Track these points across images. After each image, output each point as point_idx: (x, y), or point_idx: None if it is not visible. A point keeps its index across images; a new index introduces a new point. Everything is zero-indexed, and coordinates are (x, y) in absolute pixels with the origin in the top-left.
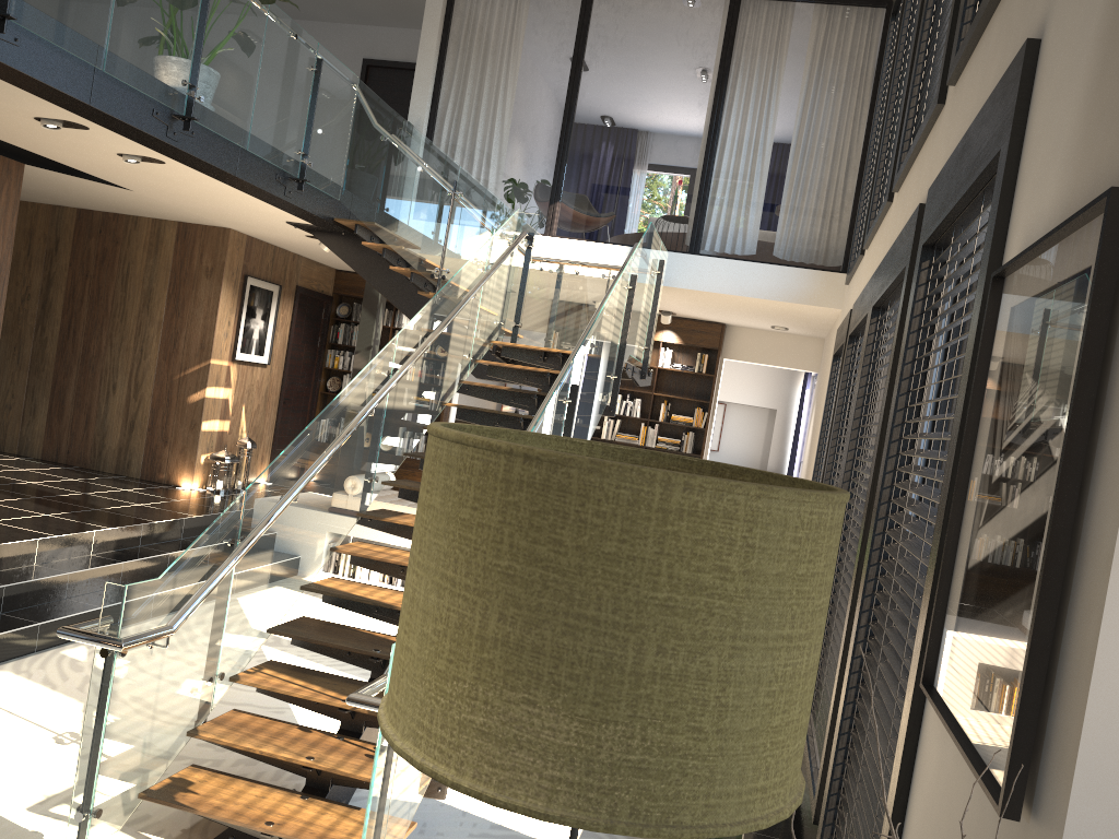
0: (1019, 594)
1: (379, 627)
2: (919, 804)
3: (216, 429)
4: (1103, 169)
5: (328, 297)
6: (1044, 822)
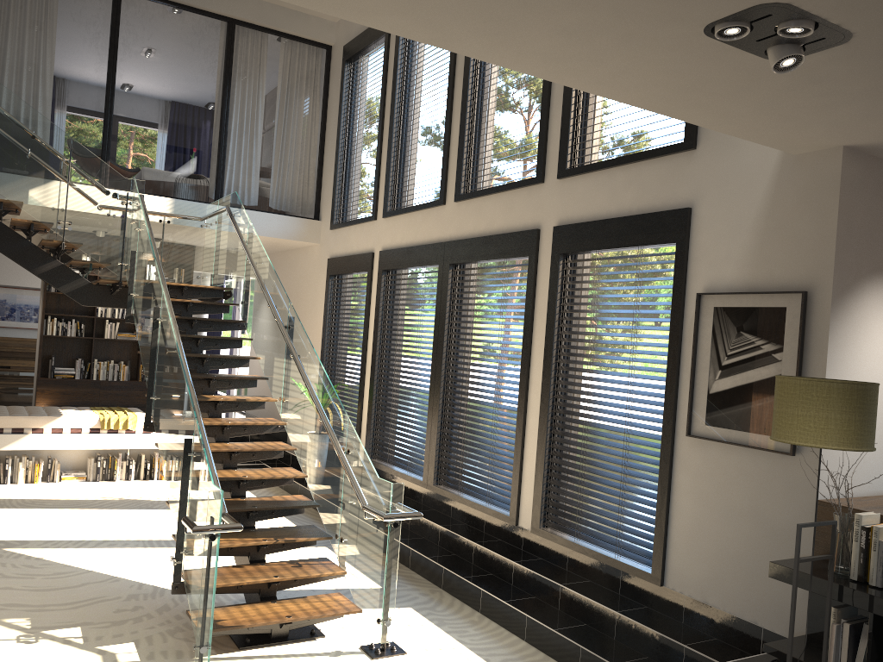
0: (773, 398)
1: (51, 515)
2: (687, 476)
3: None
4: (775, 277)
5: None
6: (805, 452)
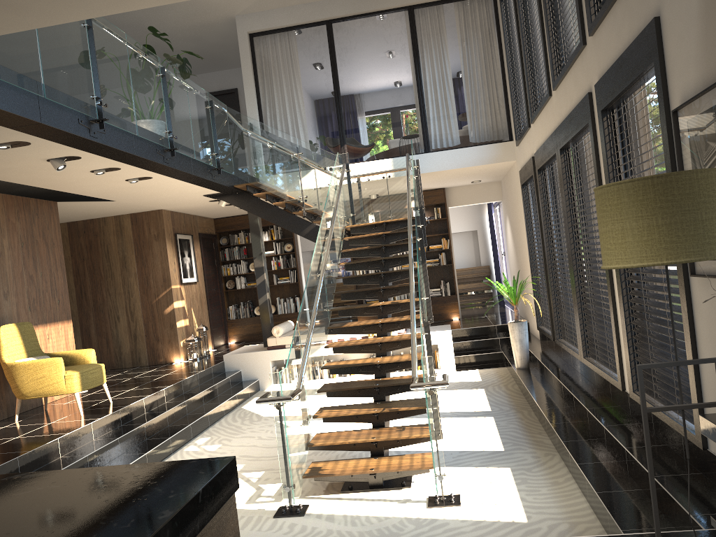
0: None
1: (326, 399)
2: (703, 322)
3: (183, 325)
4: None
5: (214, 235)
6: None
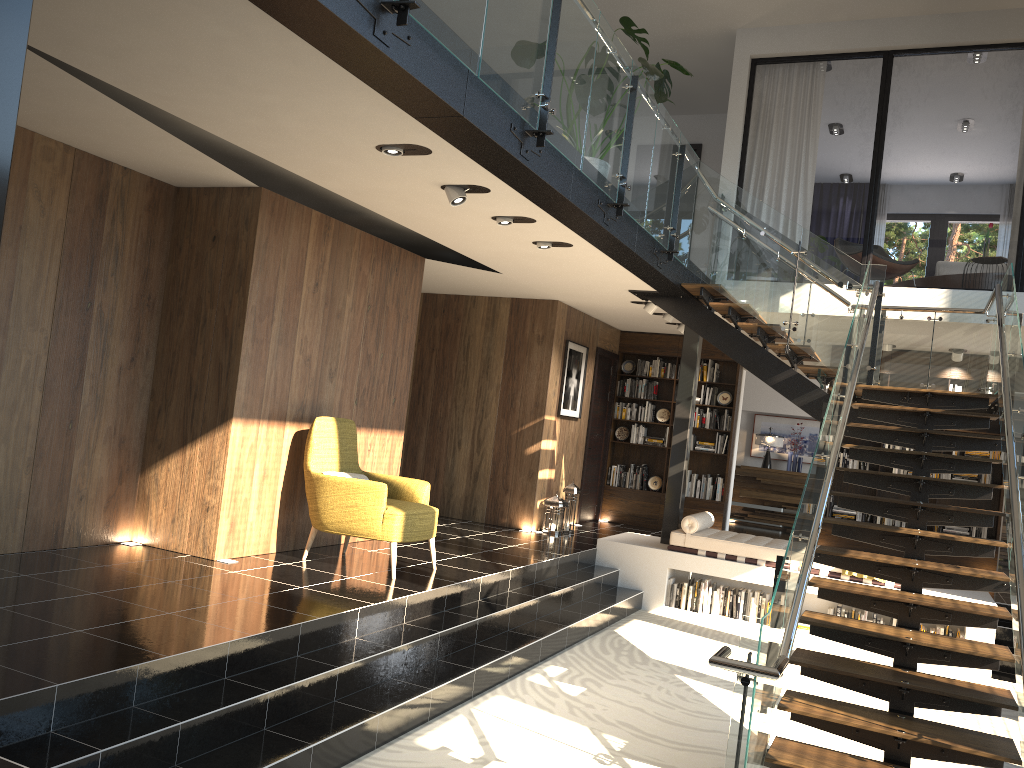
0: None
1: None
2: None
3: (546, 477)
4: None
5: (616, 356)
6: None
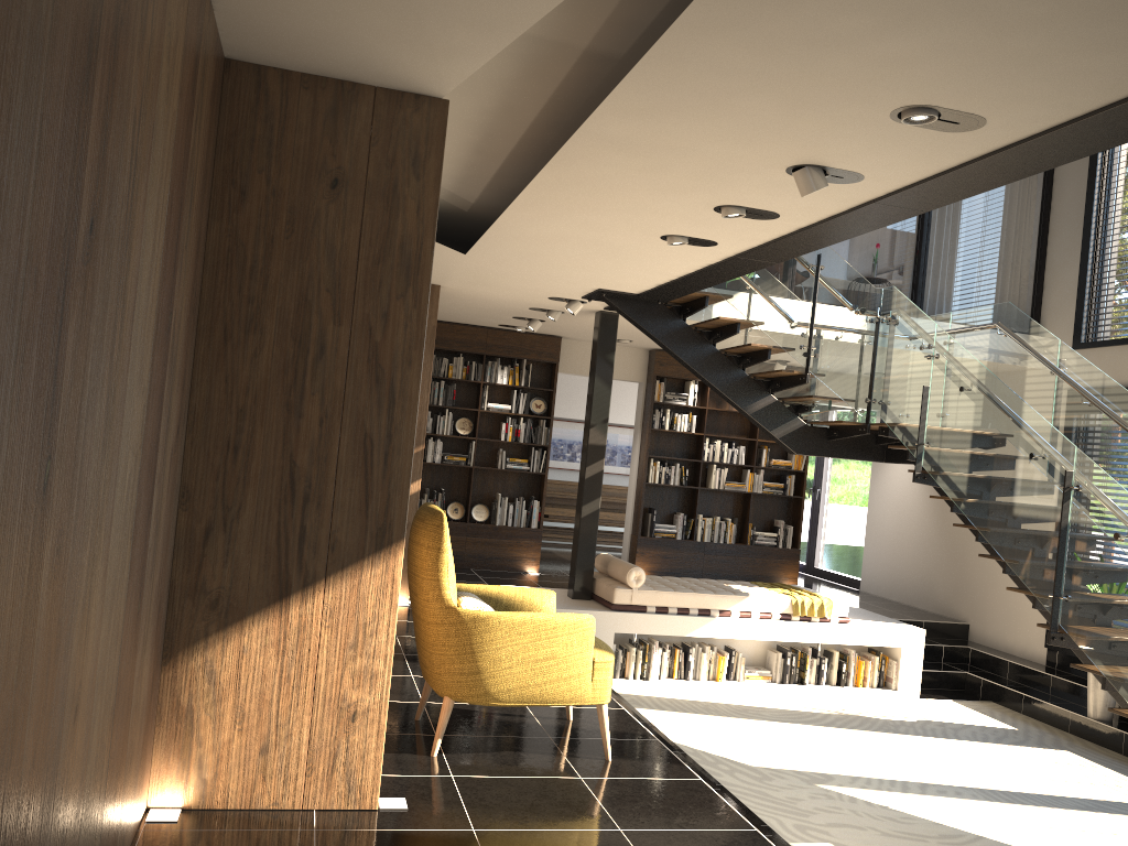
0: None
1: (795, 733)
2: None
3: None
4: None
5: None
6: None
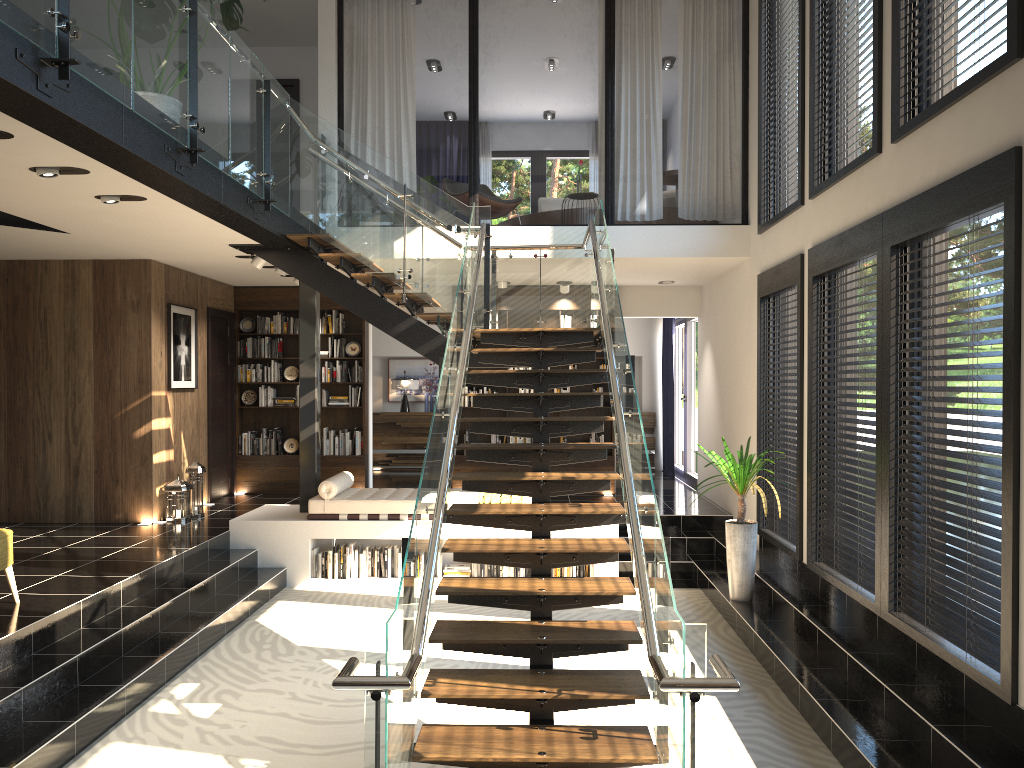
0: None
1: None
2: None
3: (164, 460)
4: None
5: (232, 314)
6: None
